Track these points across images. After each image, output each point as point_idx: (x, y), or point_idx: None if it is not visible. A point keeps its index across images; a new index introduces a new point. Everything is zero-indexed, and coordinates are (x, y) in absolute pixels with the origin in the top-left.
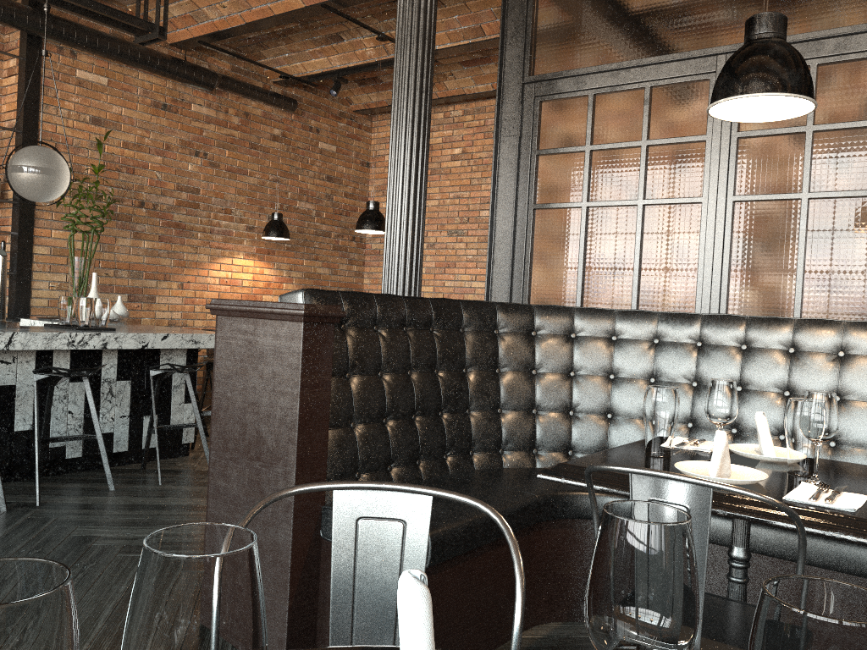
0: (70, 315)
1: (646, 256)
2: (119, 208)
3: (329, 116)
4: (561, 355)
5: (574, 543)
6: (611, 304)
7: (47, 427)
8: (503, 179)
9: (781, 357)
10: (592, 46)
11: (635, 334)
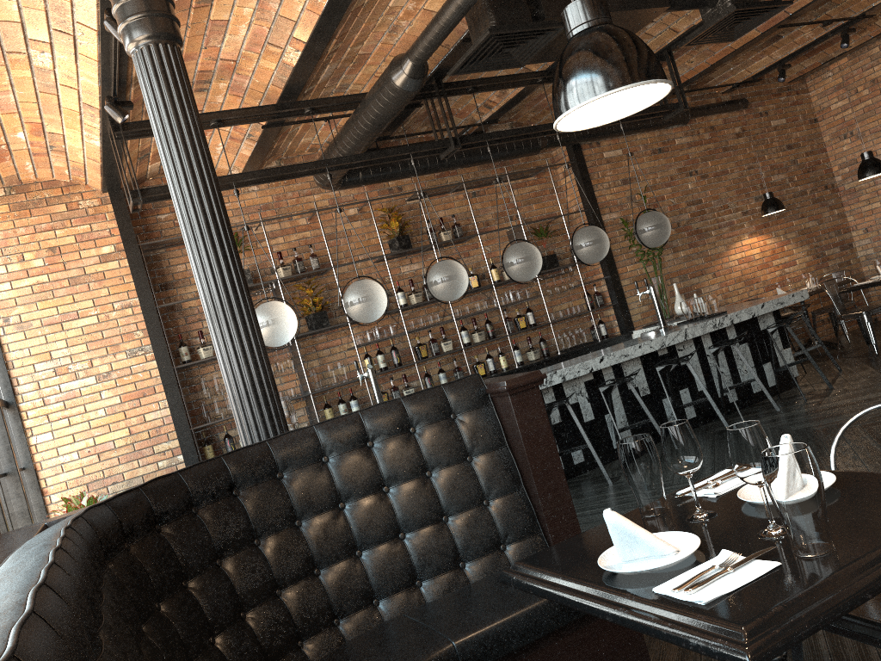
0: (691, 312)
1: None
2: None
3: (770, 97)
4: None
5: None
6: None
7: (721, 382)
8: None
9: None
10: None
11: None
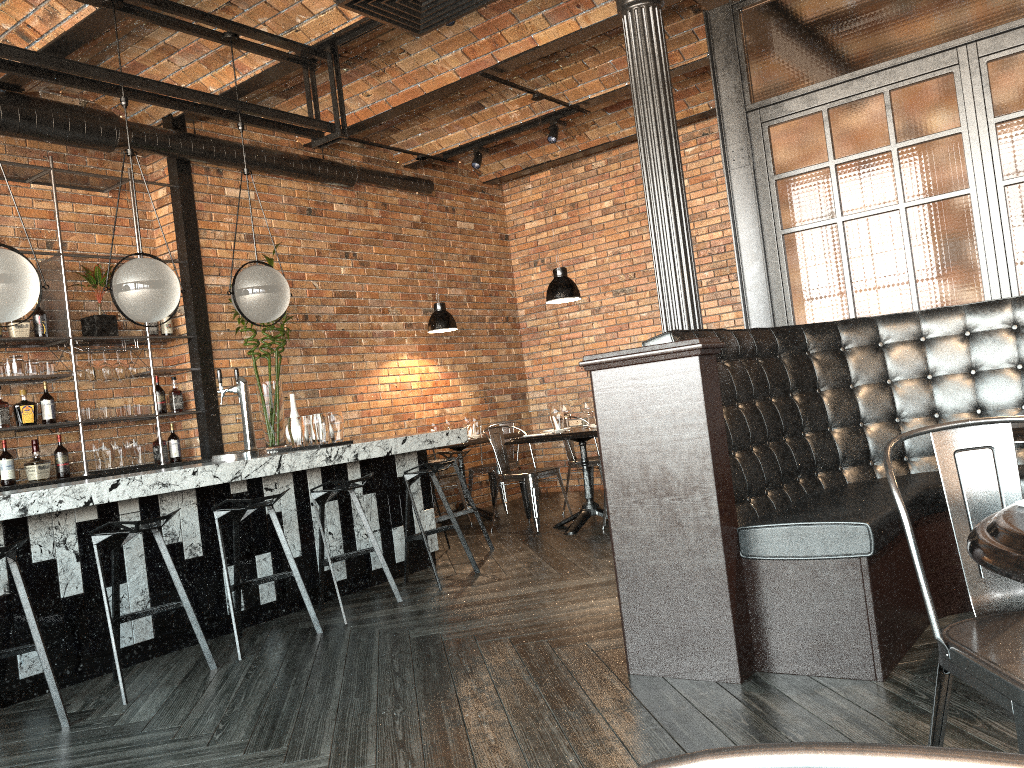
0: (302, 435)
1: (918, 257)
2: (286, 326)
3: (461, 192)
4: (875, 364)
5: (952, 535)
6: (889, 313)
7: (323, 548)
8: (741, 211)
9: None
10: (815, 63)
11: (944, 331)
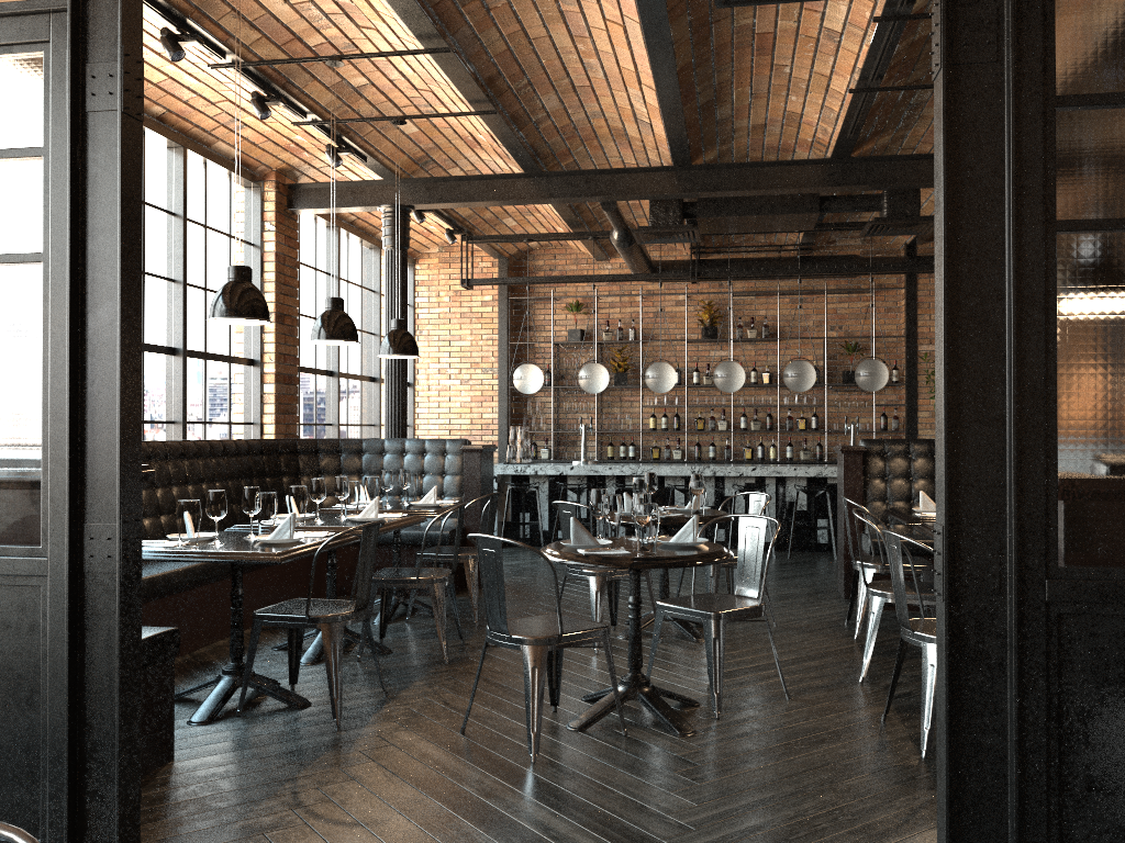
0: None
1: None
2: None
3: None
4: None
5: None
6: None
7: None
8: None
9: None
10: None
11: None
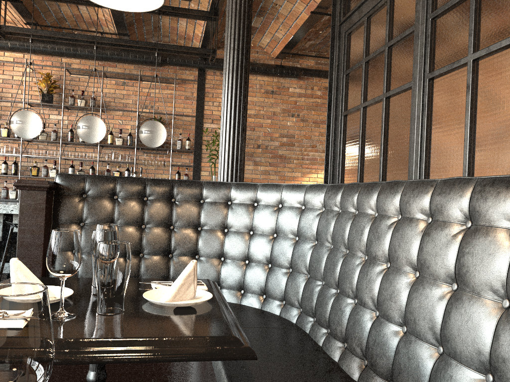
0: None
1: (387, 140)
2: (246, 149)
3: None
4: (268, 220)
5: None
6: None
7: None
8: (334, 97)
9: (367, 221)
10: None
11: (312, 204)
